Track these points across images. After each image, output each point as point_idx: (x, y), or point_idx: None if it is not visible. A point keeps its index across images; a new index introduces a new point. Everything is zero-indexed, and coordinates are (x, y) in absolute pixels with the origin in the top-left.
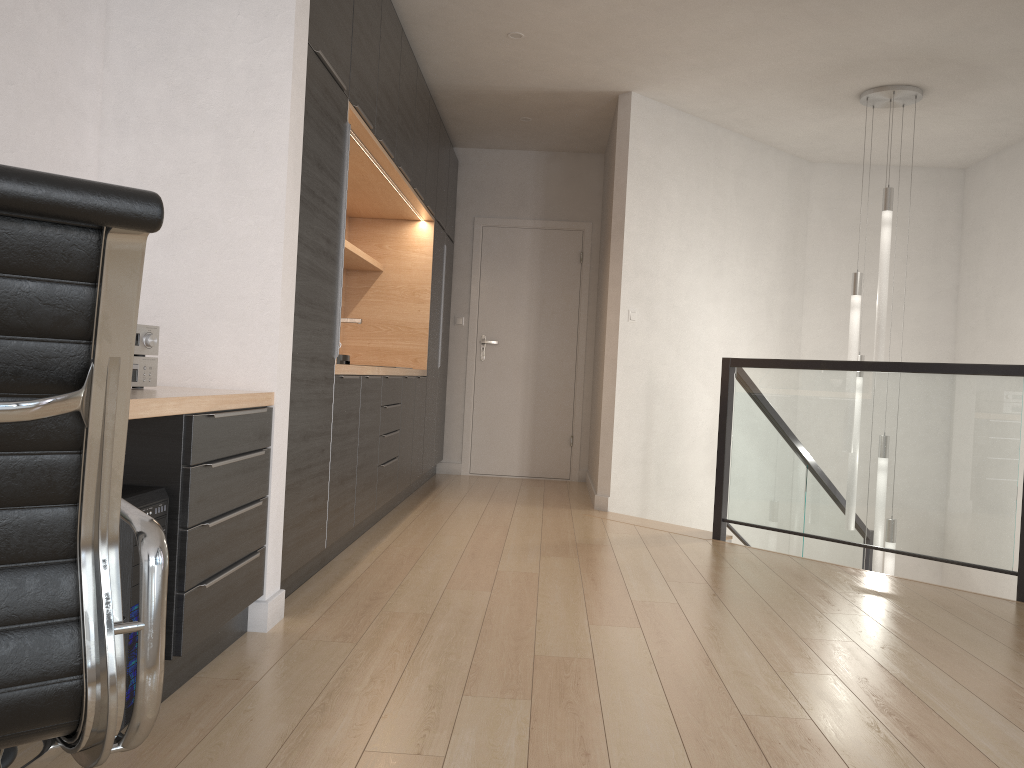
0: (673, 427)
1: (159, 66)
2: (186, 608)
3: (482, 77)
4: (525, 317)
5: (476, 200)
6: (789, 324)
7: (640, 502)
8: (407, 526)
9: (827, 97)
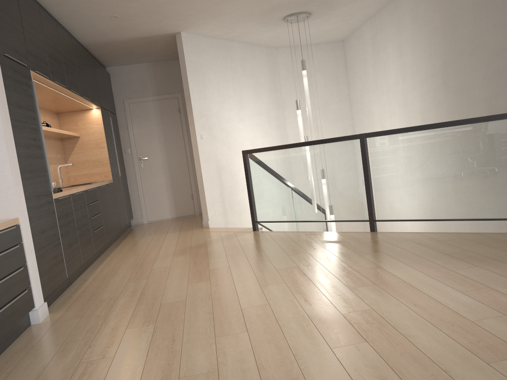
0: (233, 183)
1: None
2: None
3: (106, 36)
4: (158, 143)
5: (122, 91)
6: (279, 124)
7: (224, 220)
8: (113, 256)
9: (270, 21)
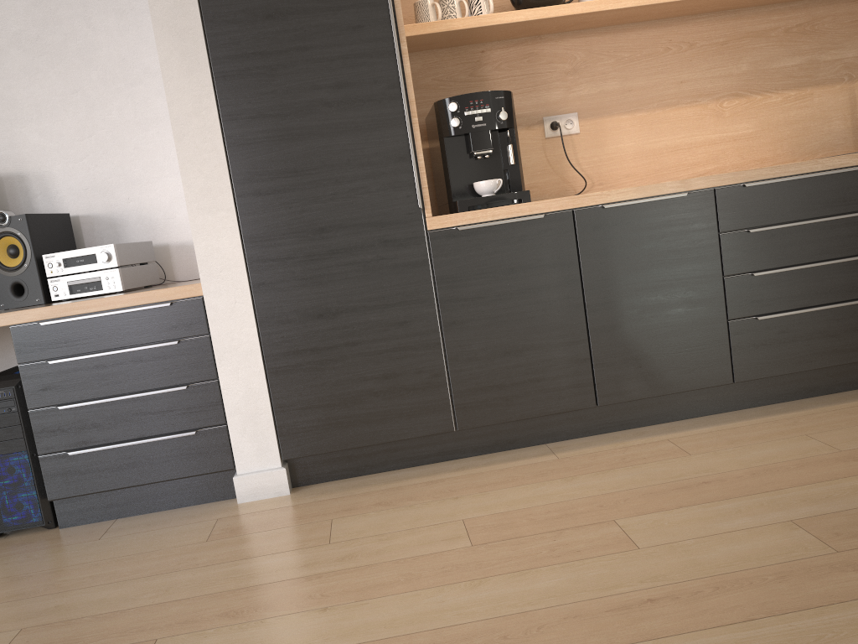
0: None
1: None
2: (46, 467)
3: None
4: None
5: None
6: None
7: None
8: (826, 411)
9: None
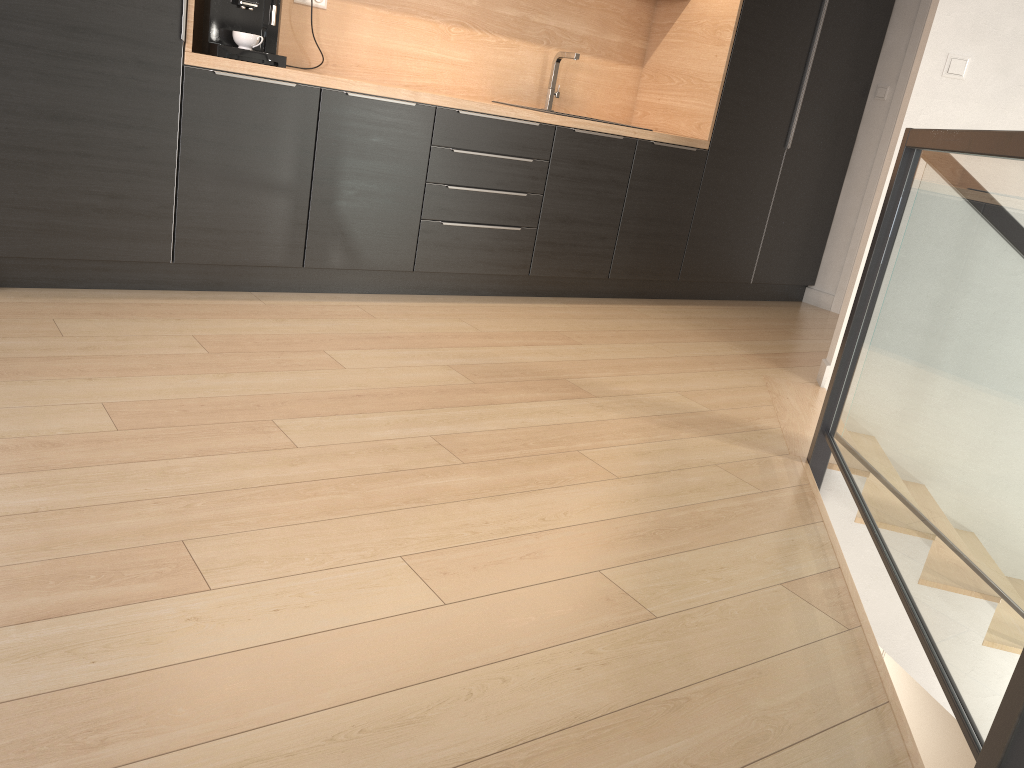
0: None
1: None
2: None
3: None
4: None
5: None
6: None
7: None
8: (473, 306)
9: None
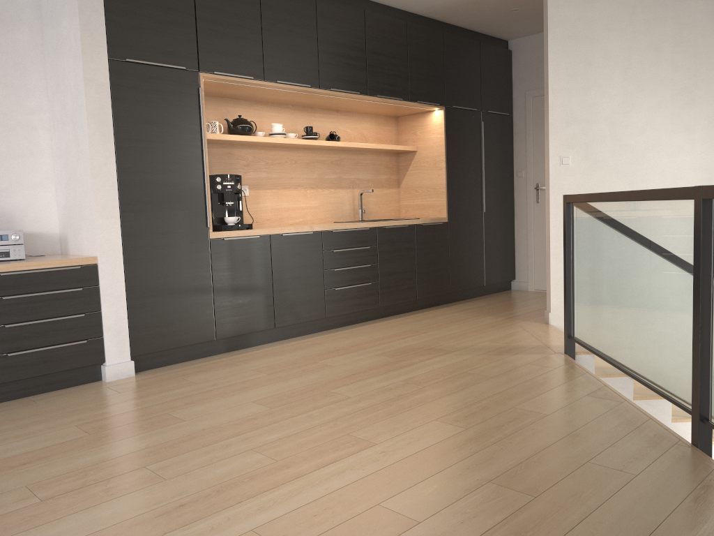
0: None
1: (57, 94)
2: None
3: None
4: None
5: (526, 78)
6: None
7: None
8: (360, 328)
9: None
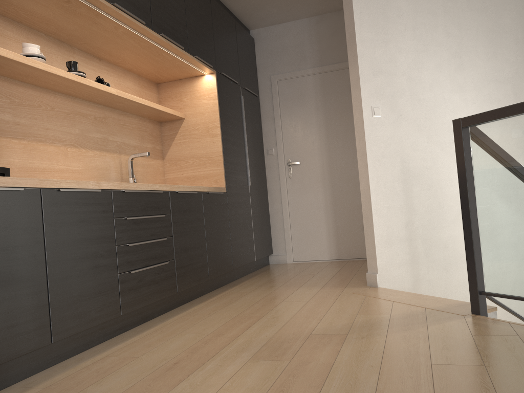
0: (435, 205)
1: None
2: None
3: None
4: (317, 140)
5: (270, 63)
6: None
7: (411, 275)
8: (167, 324)
9: None
